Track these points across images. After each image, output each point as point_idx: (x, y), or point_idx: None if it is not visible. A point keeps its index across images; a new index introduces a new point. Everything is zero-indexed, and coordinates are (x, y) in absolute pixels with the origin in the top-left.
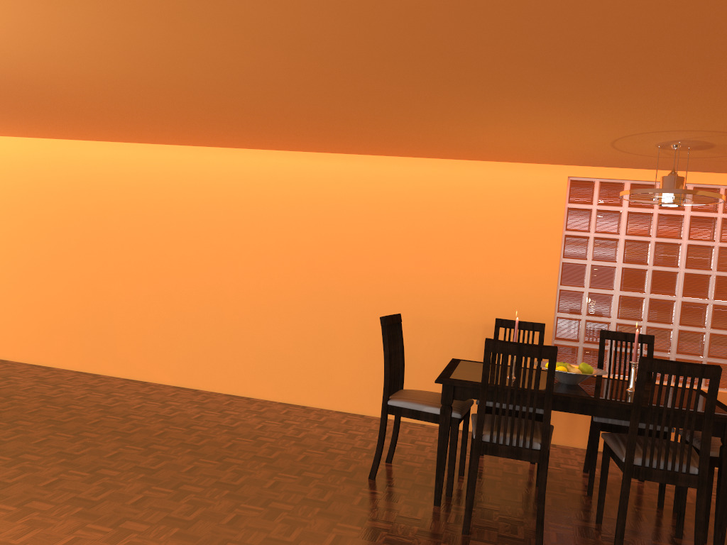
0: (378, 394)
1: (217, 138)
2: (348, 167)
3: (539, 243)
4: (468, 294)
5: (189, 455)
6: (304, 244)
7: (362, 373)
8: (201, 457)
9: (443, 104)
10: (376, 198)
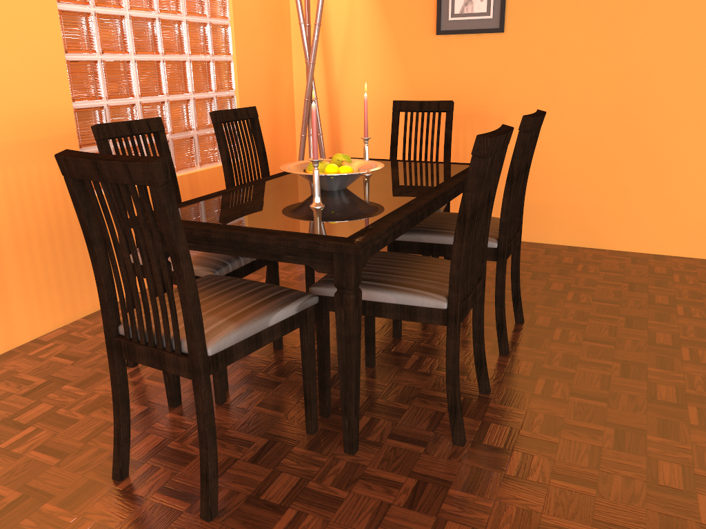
0: None
1: None
2: None
3: None
4: None
5: None
6: None
7: None
8: None
9: None
10: None
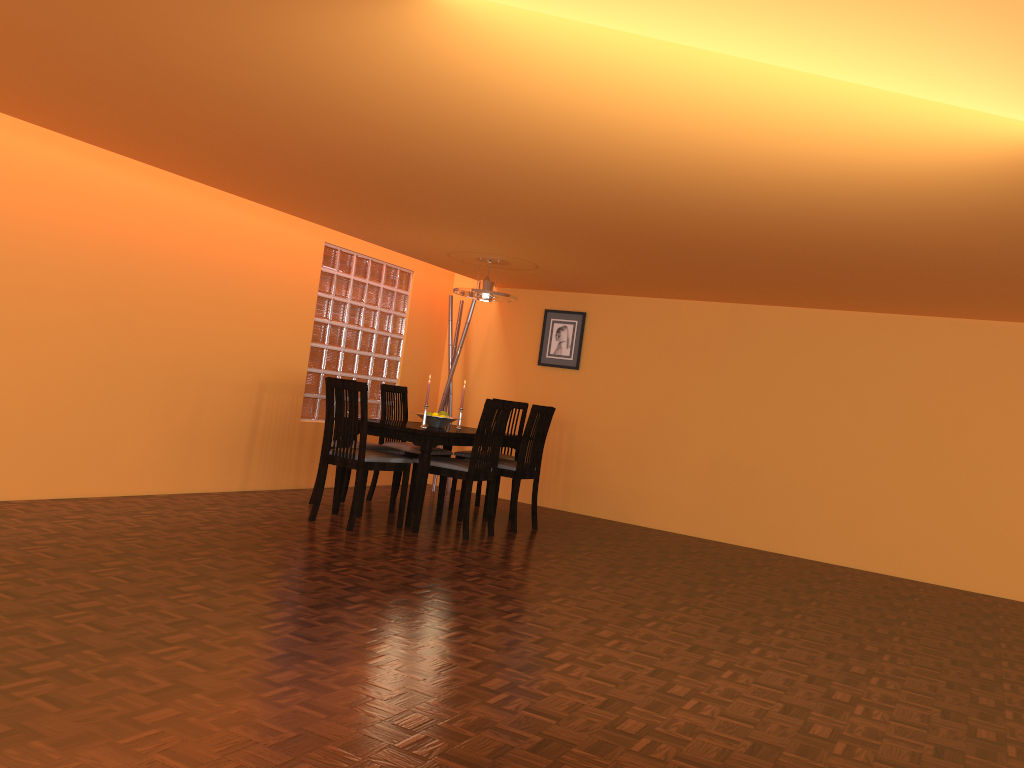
0: (164, 468)
1: (148, 146)
2: (148, 188)
3: (303, 302)
4: (250, 349)
5: (242, 551)
6: (90, 280)
7: (148, 445)
8: (251, 549)
9: (494, 228)
10: (176, 233)
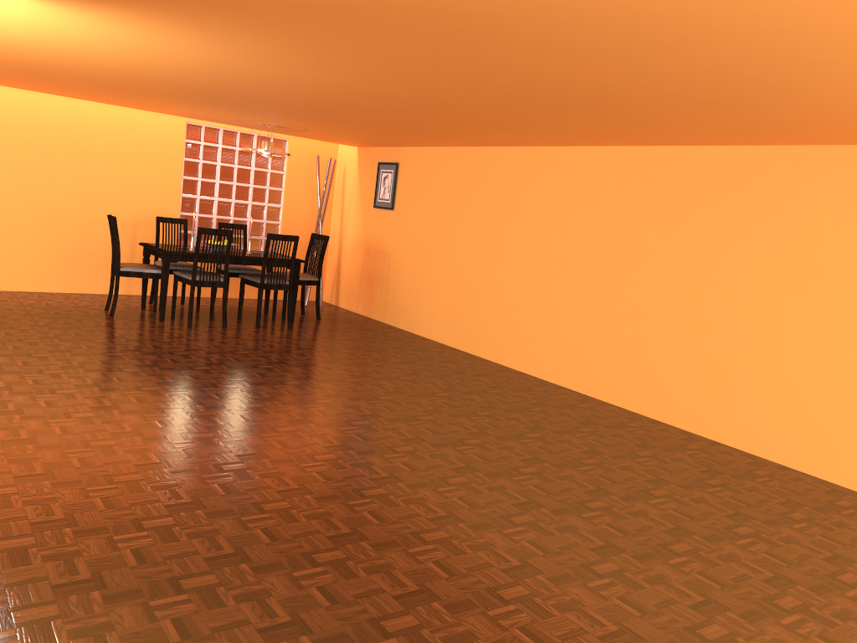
0: (53, 276)
1: None
2: (15, 95)
3: (169, 165)
4: (121, 199)
5: None
6: None
7: (38, 261)
8: None
9: (176, 100)
10: (43, 123)
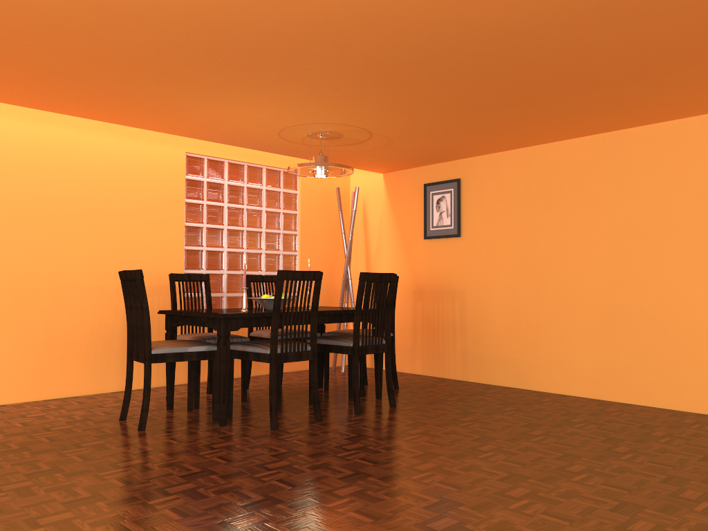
0: (18, 377)
1: None
2: None
3: (168, 209)
4: (109, 258)
5: None
6: None
7: None
8: None
9: (243, 76)
10: None
